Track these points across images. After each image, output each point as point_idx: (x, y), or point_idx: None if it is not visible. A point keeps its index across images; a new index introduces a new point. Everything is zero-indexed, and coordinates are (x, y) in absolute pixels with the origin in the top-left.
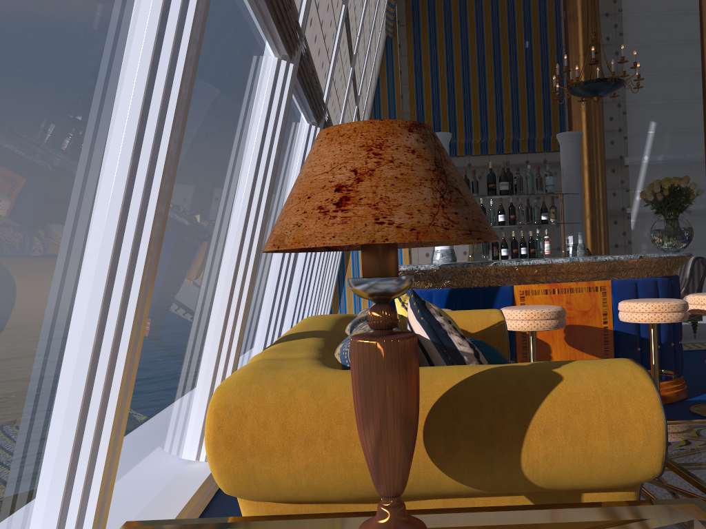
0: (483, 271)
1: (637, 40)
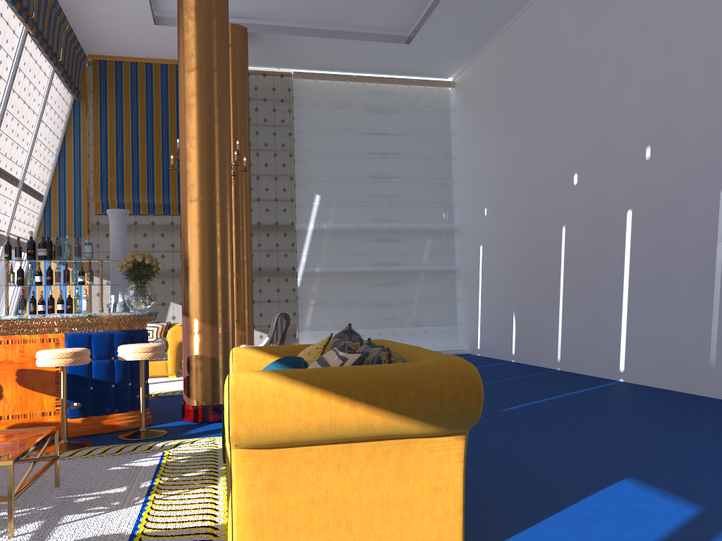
0: None
1: (305, 125)
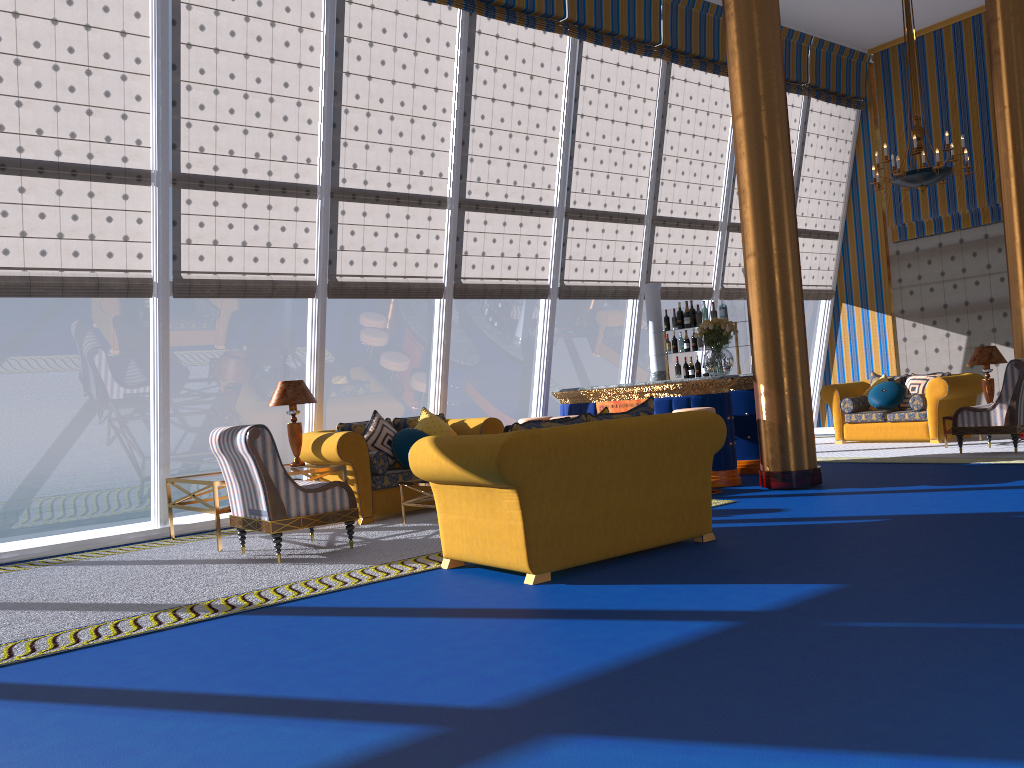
0: (577, 393)
1: None
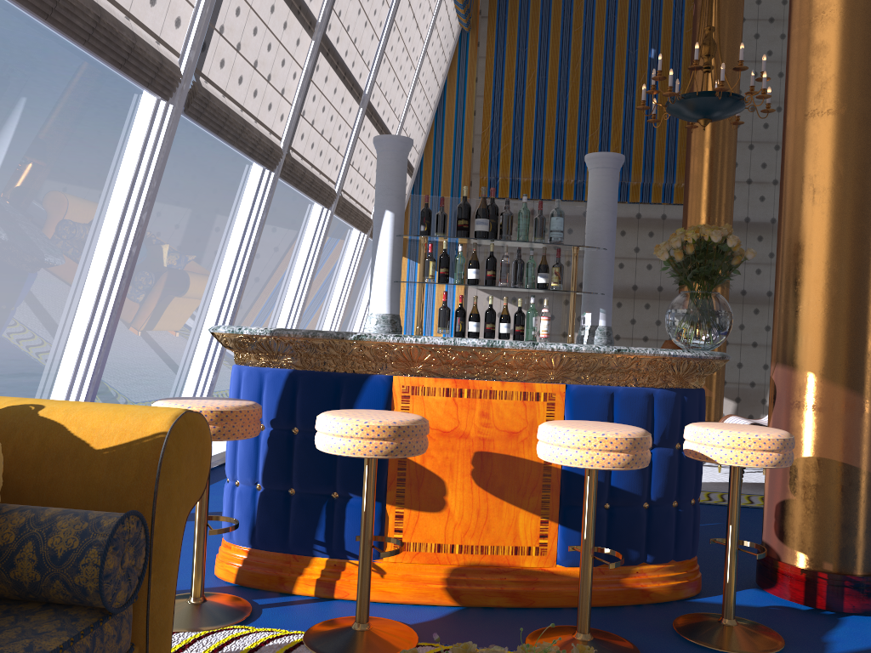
0: (340, 346)
1: None
